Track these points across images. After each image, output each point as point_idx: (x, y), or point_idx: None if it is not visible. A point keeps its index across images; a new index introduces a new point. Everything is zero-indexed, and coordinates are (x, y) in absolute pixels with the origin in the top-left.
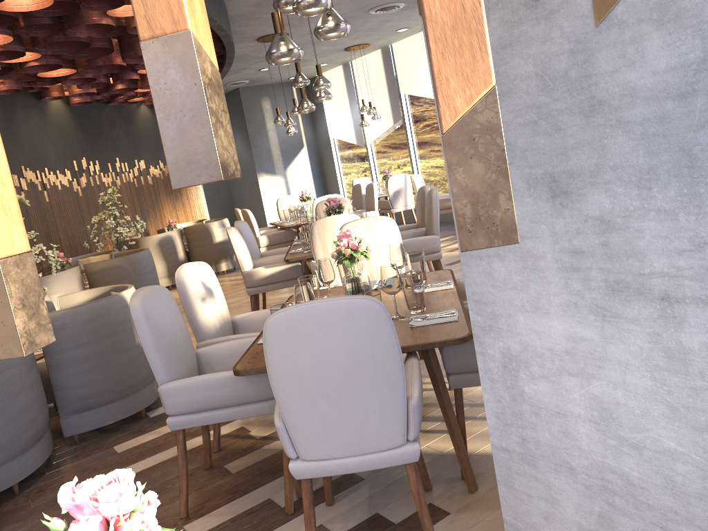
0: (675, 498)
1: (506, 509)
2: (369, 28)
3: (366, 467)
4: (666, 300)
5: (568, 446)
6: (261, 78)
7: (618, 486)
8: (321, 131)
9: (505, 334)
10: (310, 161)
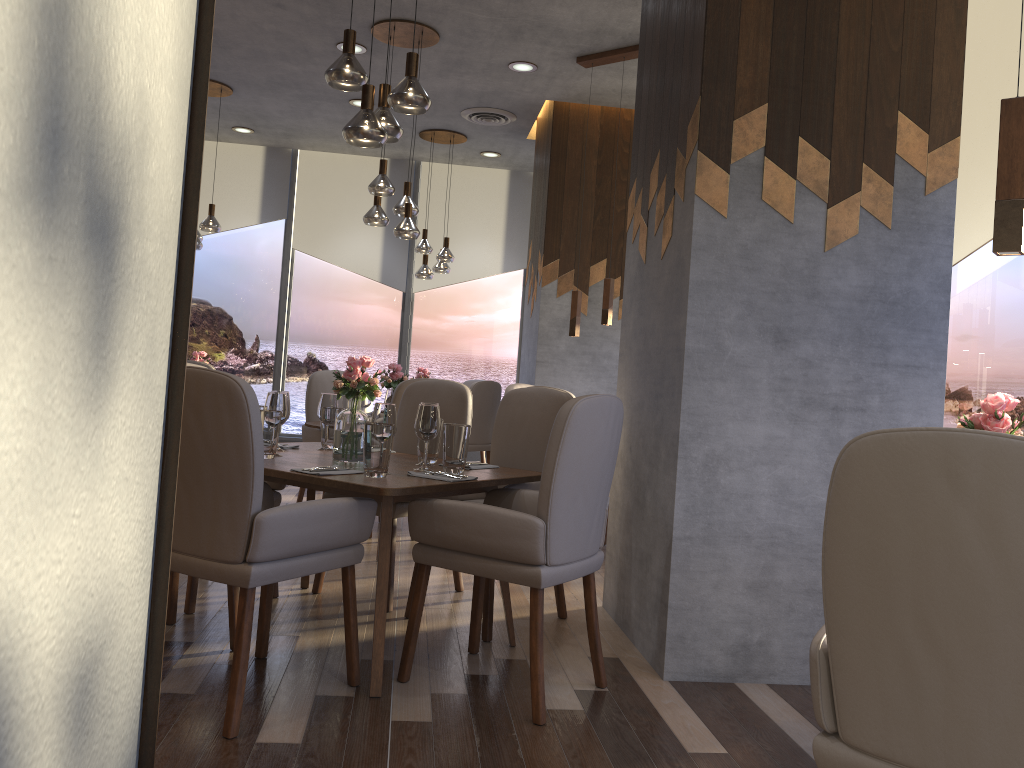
0: (819, 535)
1: (674, 594)
2: None
3: (582, 572)
4: (835, 409)
5: (749, 519)
6: None
7: (782, 538)
8: None
9: (712, 439)
10: None
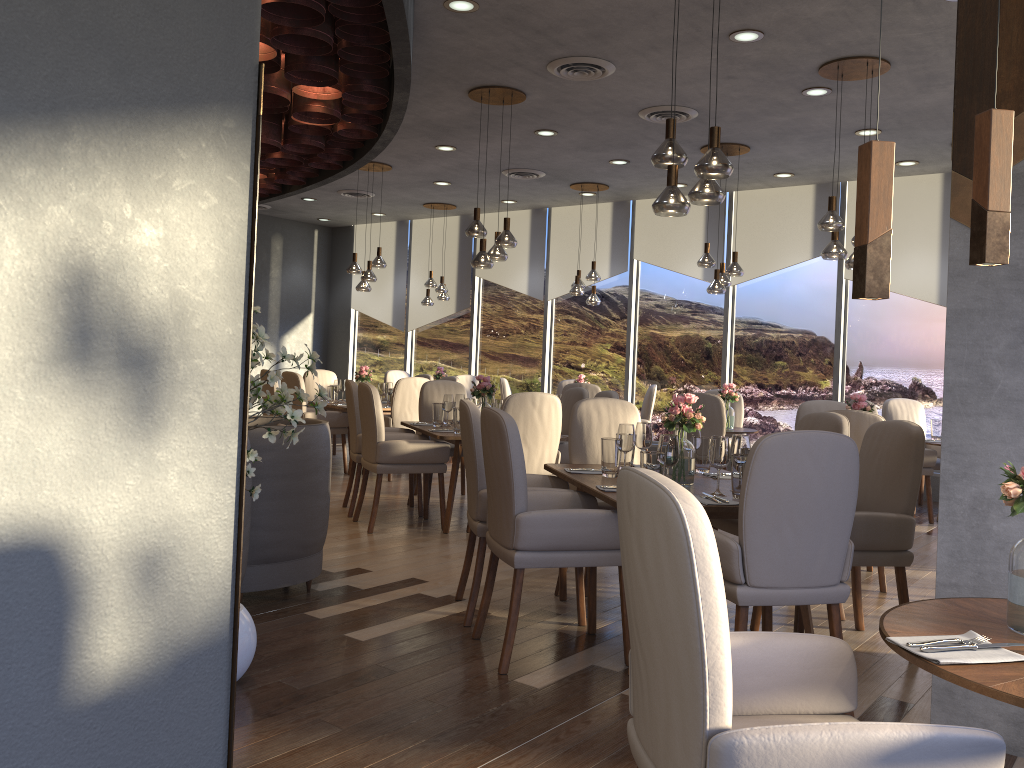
0: None
1: None
2: (480, 188)
3: (805, 600)
4: None
5: None
6: (288, 208)
7: None
8: (339, 297)
9: (980, 480)
10: (314, 334)
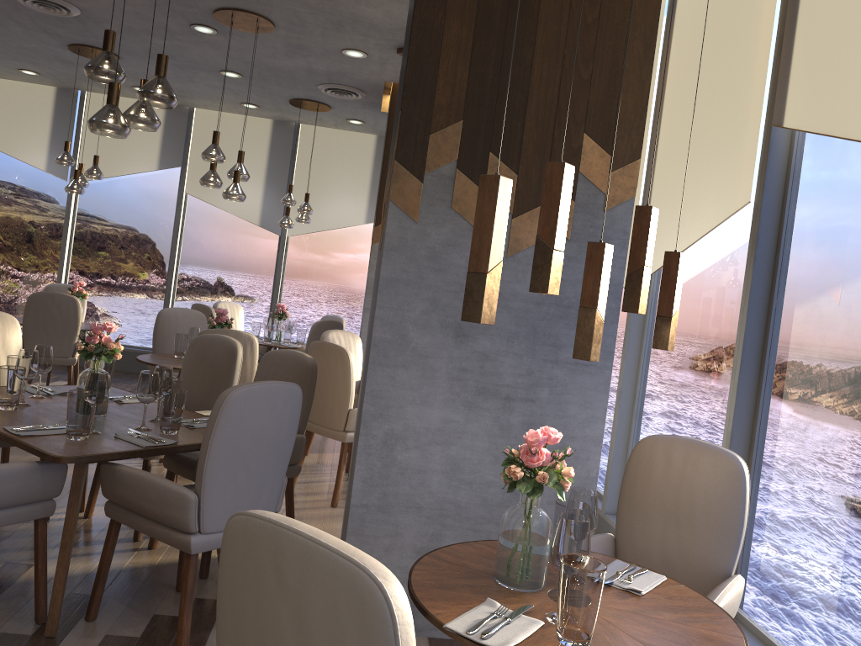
0: (485, 509)
1: None
2: None
3: None
4: (507, 399)
5: (421, 492)
6: None
7: (451, 511)
8: None
9: (392, 419)
10: None
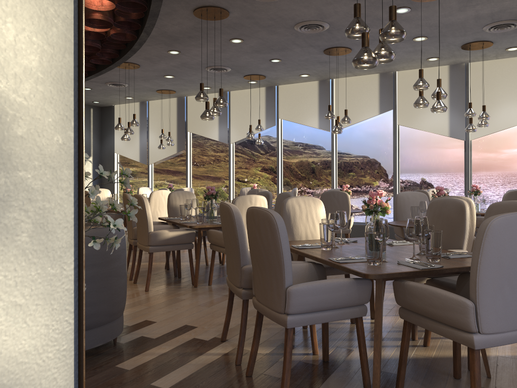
0: None
1: None
2: (191, 79)
3: None
4: None
5: None
6: None
7: None
8: (107, 147)
9: None
10: (93, 168)
